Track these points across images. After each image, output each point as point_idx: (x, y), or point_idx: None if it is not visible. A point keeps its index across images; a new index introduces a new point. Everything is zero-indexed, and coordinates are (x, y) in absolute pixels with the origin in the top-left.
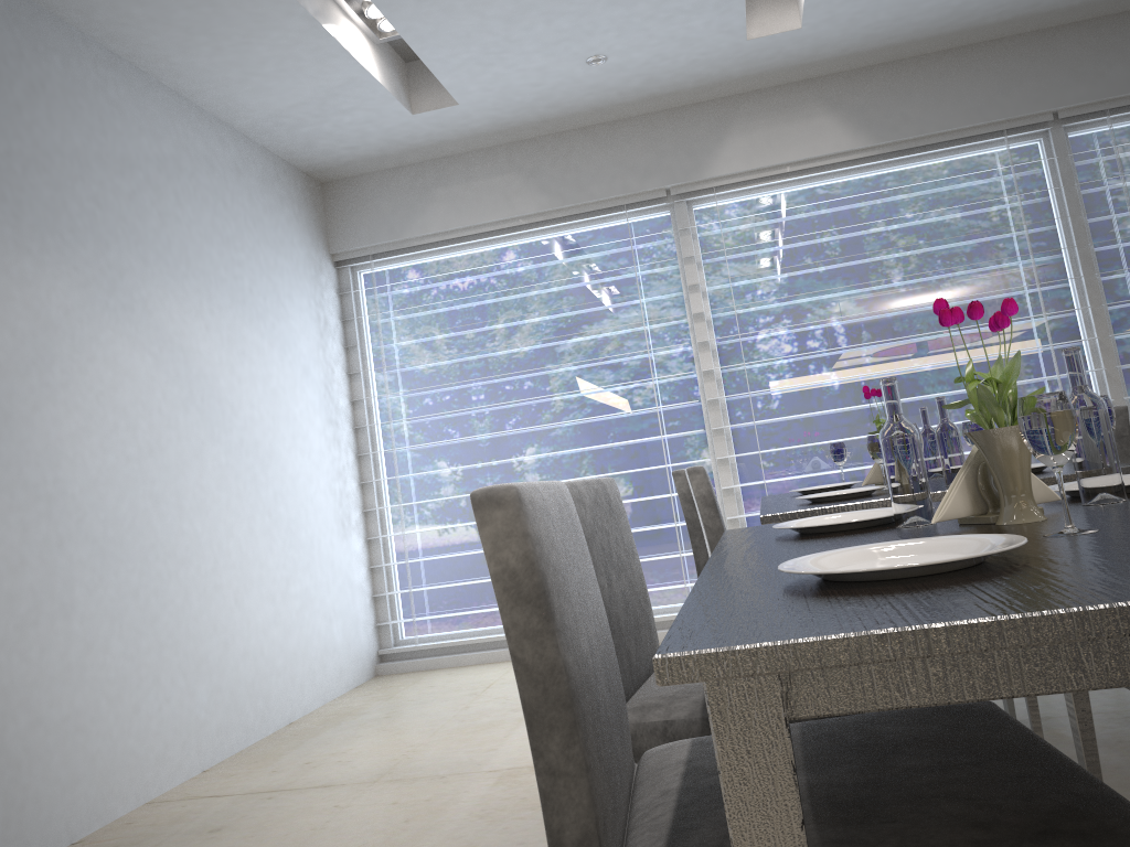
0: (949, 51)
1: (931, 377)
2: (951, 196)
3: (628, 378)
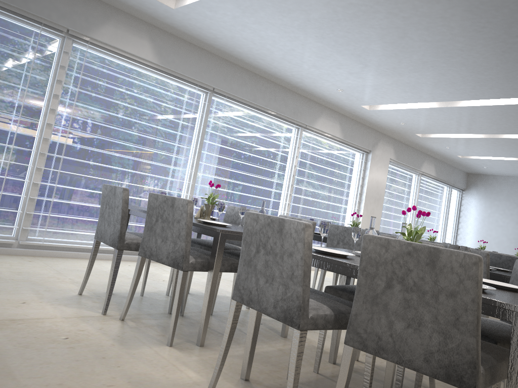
0: (196, 46)
1: (137, 164)
2: (171, 98)
3: (2, 109)
